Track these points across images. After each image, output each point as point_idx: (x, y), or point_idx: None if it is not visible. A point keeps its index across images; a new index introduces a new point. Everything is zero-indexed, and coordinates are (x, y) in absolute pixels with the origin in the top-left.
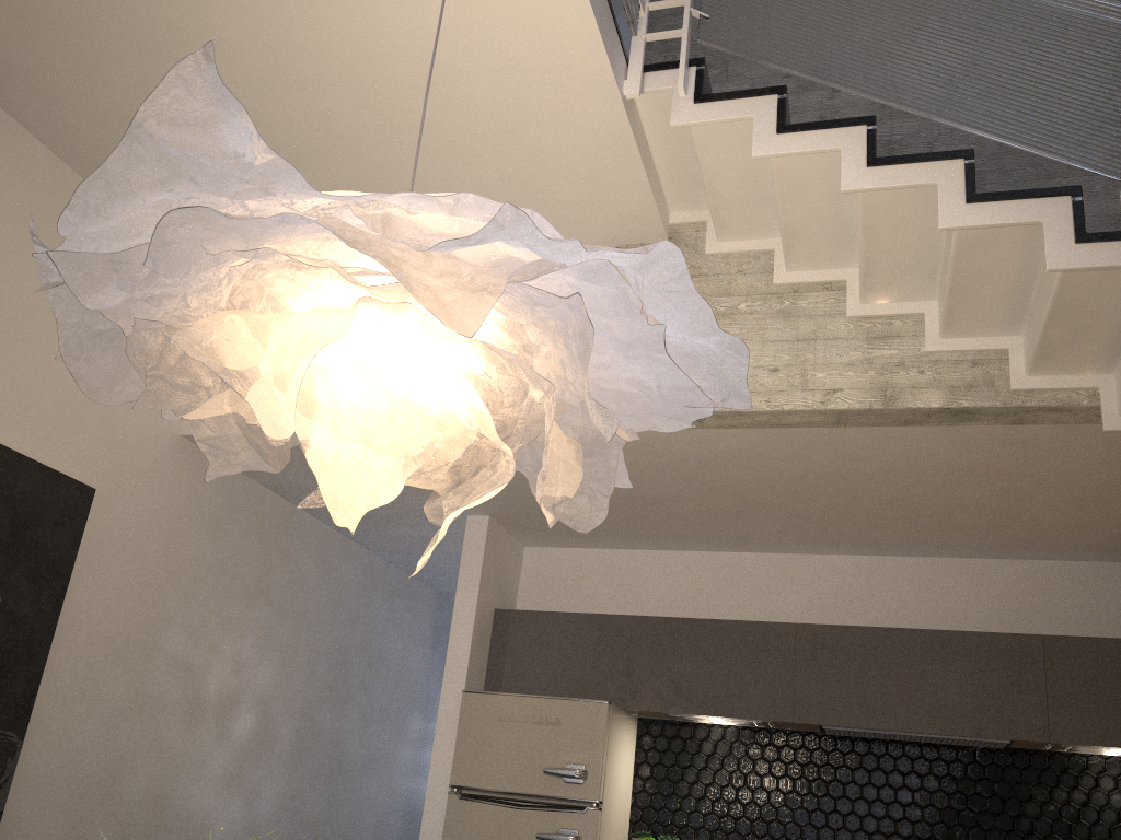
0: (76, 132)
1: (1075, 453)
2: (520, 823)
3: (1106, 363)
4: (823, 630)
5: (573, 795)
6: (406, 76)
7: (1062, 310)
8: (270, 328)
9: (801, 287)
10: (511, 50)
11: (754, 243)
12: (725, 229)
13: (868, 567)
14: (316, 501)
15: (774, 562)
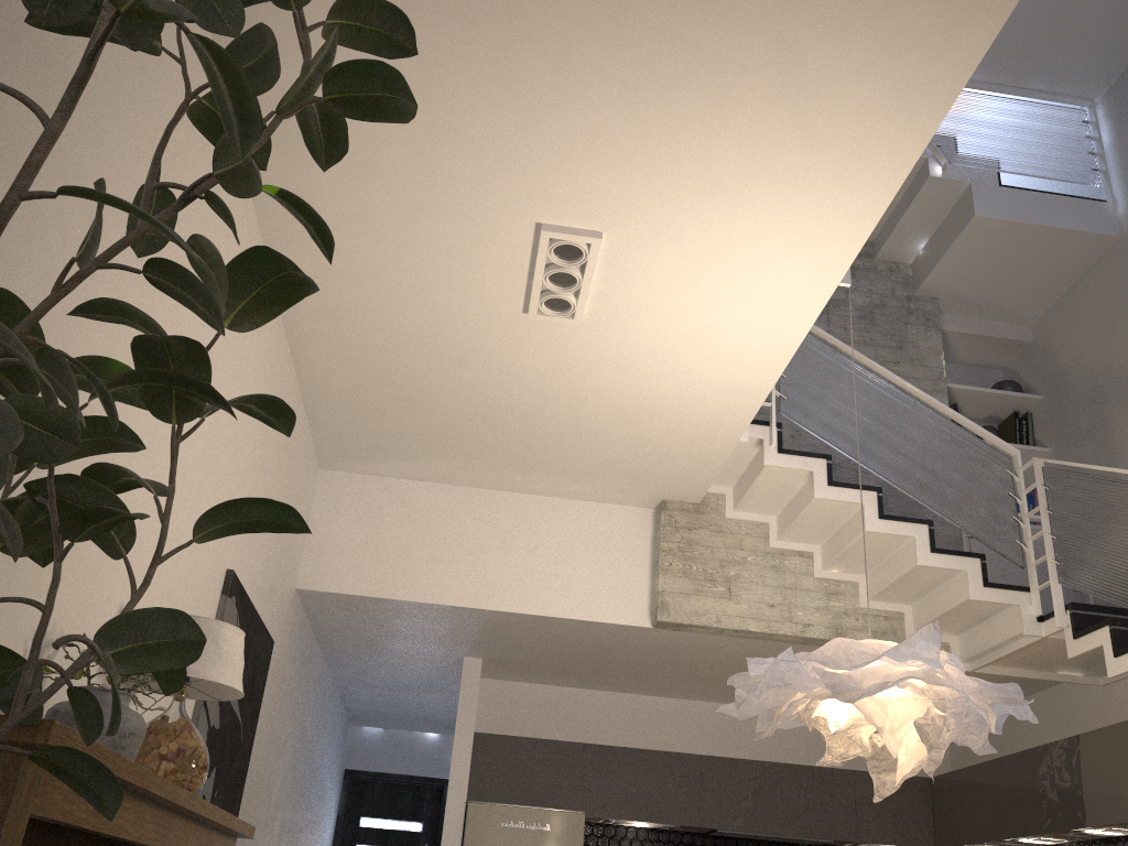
0: (334, 375)
1: None
2: None
3: (957, 631)
4: (719, 760)
5: None
6: (618, 405)
7: (957, 609)
8: (887, 707)
9: (785, 551)
10: (696, 411)
11: (756, 516)
12: (743, 506)
13: None
14: (826, 762)
15: (672, 705)
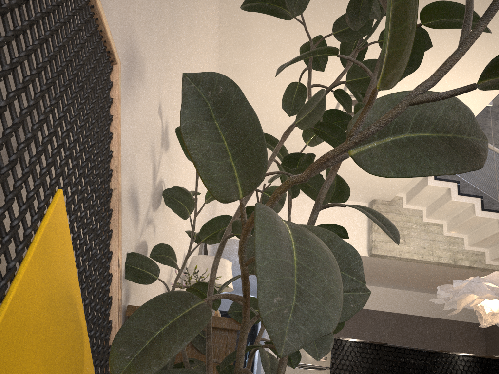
0: None
1: None
2: (304, 373)
3: None
4: (389, 313)
5: (321, 364)
6: None
7: None
8: None
9: (430, 223)
10: None
11: (416, 207)
12: (411, 202)
13: (394, 292)
14: (483, 326)
15: None
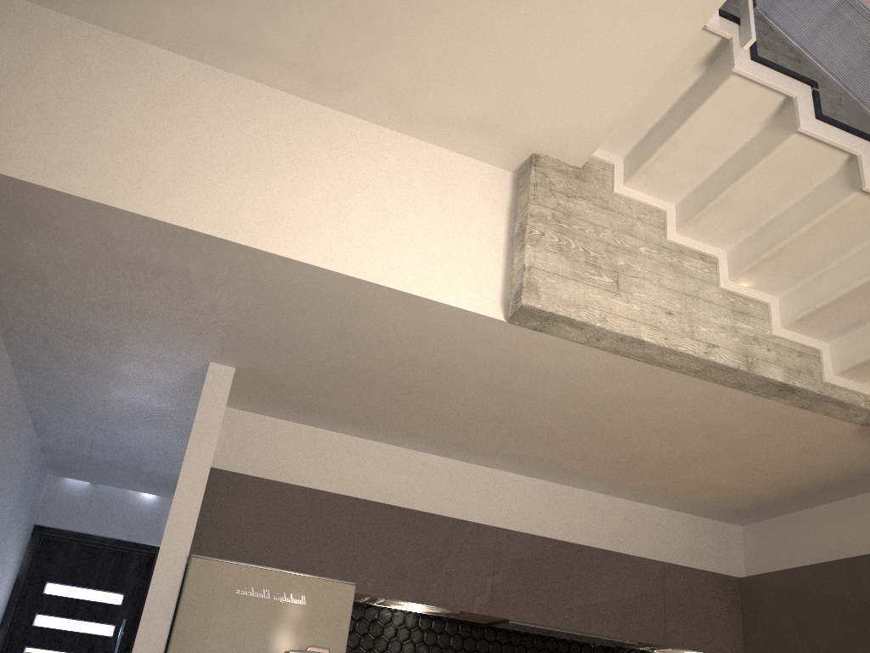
0: None
1: (795, 436)
2: None
3: None
4: (518, 536)
5: None
6: None
7: None
8: None
9: (685, 250)
10: None
11: (651, 199)
12: (642, 177)
13: (528, 486)
14: None
15: (458, 469)
